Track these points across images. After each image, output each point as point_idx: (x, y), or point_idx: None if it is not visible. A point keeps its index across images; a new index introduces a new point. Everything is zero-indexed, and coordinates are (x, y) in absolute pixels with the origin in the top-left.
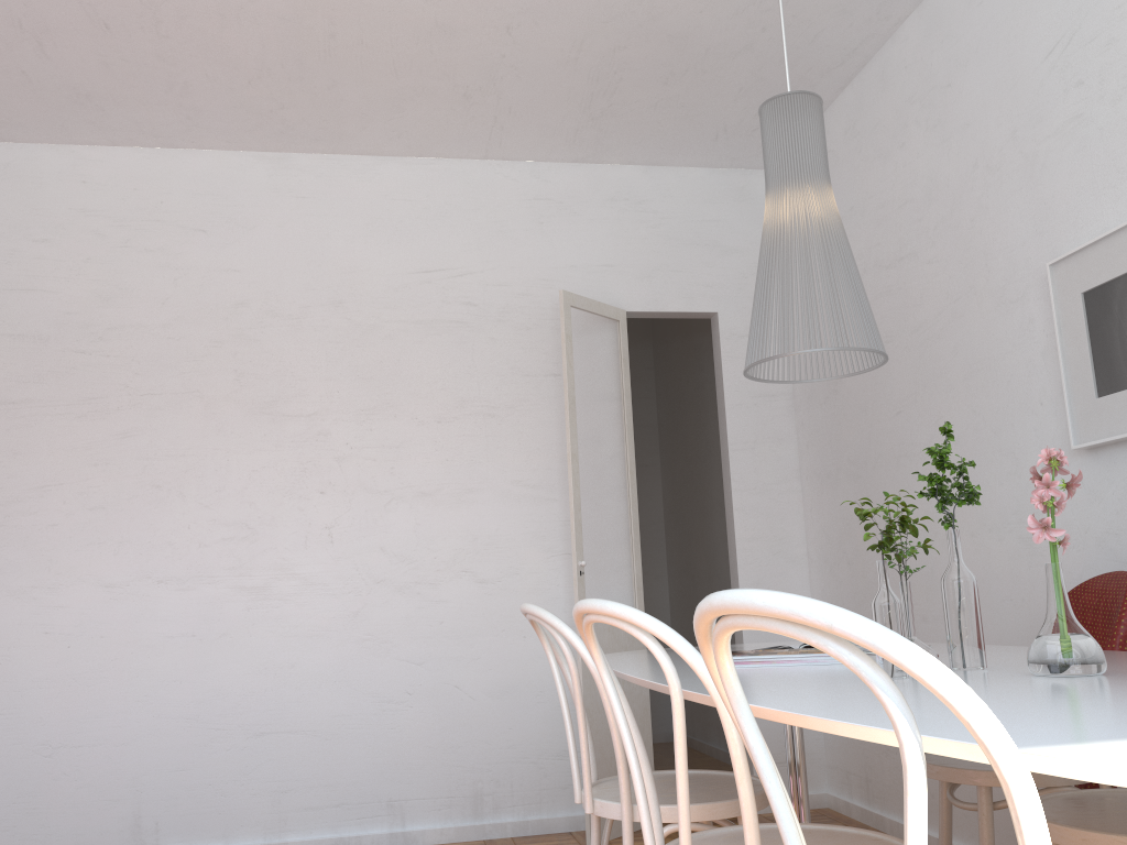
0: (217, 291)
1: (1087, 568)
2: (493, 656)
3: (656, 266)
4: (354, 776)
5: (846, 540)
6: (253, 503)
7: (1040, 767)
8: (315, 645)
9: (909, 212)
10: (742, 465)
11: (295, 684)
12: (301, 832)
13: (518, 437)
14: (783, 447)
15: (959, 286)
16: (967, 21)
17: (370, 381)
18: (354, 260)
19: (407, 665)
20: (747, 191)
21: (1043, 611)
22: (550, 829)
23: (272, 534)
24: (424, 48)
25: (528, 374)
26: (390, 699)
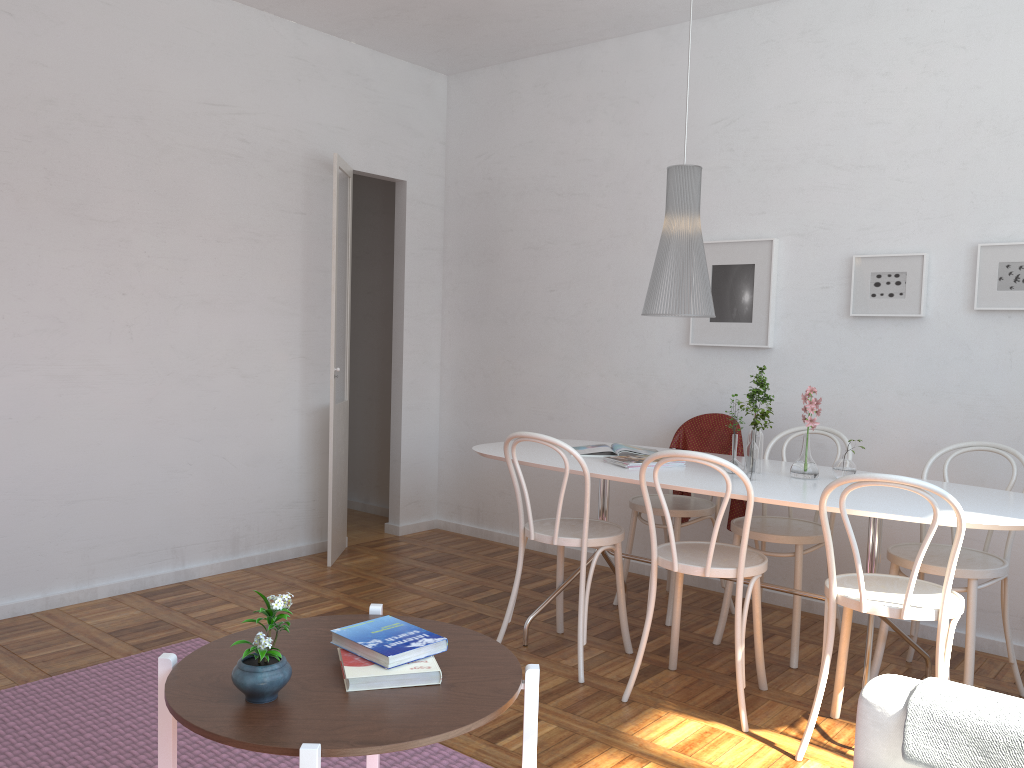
0: (26, 83)
1: (680, 404)
2: (250, 434)
3: (373, 136)
4: (148, 531)
5: (485, 361)
6: (64, 299)
7: (930, 522)
8: (117, 426)
9: (587, 167)
10: (411, 299)
11: (101, 460)
12: (105, 578)
13: (275, 261)
14: (434, 288)
15: (620, 229)
16: (660, 70)
17: (165, 197)
18: (154, 80)
19: (189, 442)
20: (432, 89)
21: (646, 423)
22: (283, 557)
23: (81, 328)
24: None
25: (284, 210)
26: (176, 469)
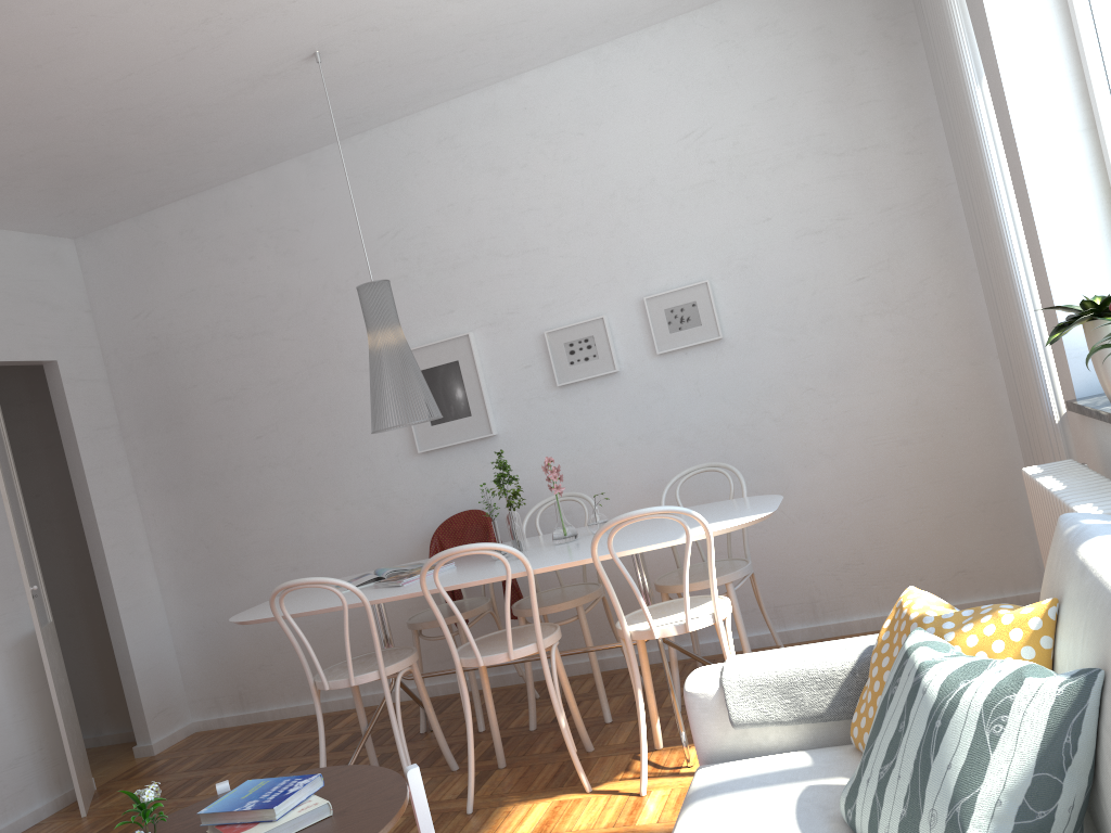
0: None
1: (426, 514)
2: None
3: (4, 320)
4: None
5: (204, 531)
6: None
7: (684, 541)
8: None
9: (262, 304)
10: (97, 487)
11: None
12: None
13: None
14: (121, 468)
15: (315, 357)
16: (312, 196)
17: None
18: None
19: None
20: (60, 256)
21: (397, 542)
22: (20, 828)
23: None
24: None
25: None
26: None
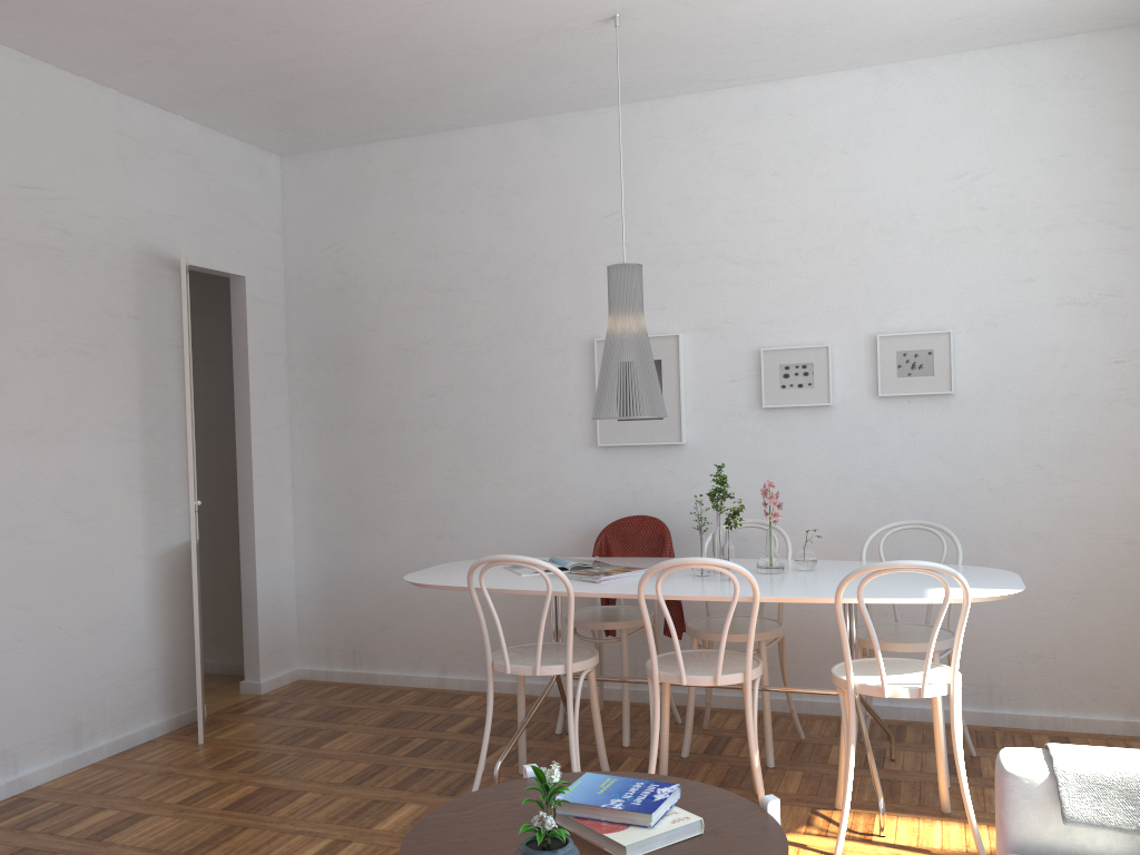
0: None
1: (591, 509)
2: (89, 593)
3: (207, 225)
4: None
5: (352, 479)
6: None
7: (930, 601)
8: None
9: (463, 261)
10: (258, 412)
11: None
12: None
13: (107, 377)
14: (281, 398)
15: (508, 326)
16: (541, 161)
17: None
18: None
19: (17, 611)
20: (265, 171)
21: (554, 532)
22: (135, 742)
23: None
24: (189, 10)
25: (115, 314)
26: (1, 649)
